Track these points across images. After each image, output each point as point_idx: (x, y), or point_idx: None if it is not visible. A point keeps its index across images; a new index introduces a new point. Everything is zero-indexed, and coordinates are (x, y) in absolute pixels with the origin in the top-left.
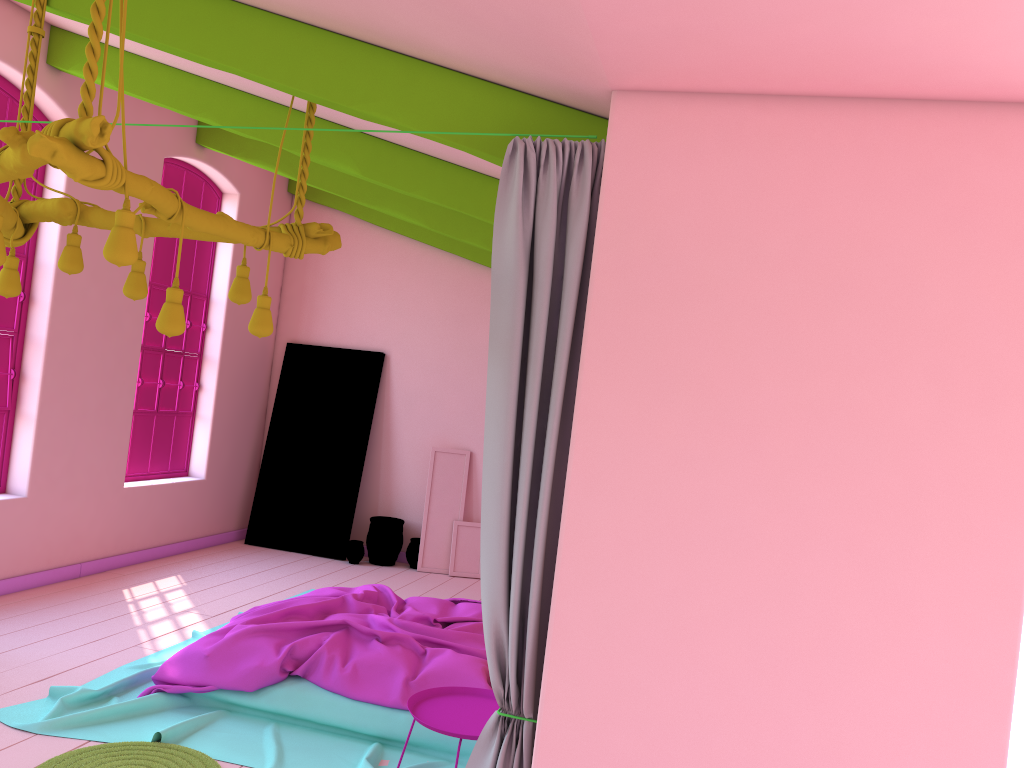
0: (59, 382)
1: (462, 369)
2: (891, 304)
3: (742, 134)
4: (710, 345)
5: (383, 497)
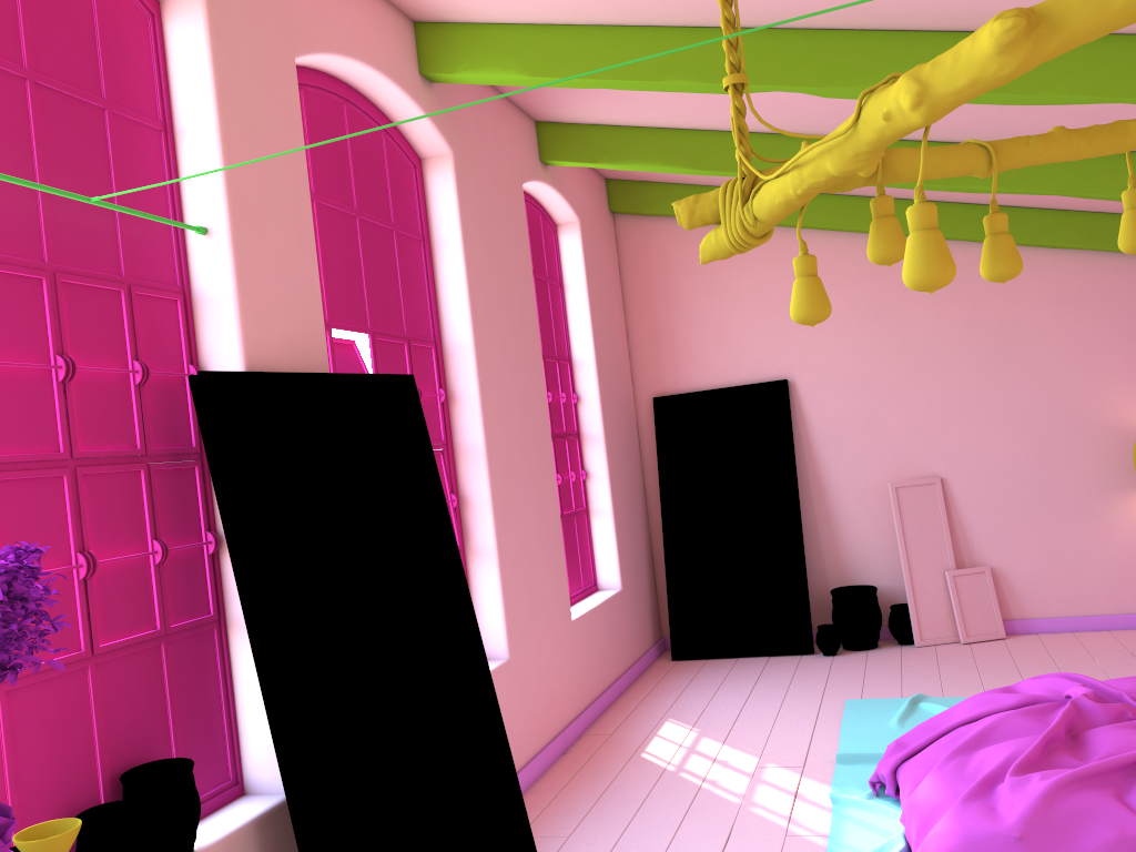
0: (504, 498)
1: (900, 375)
2: None
3: None
4: None
5: (831, 563)
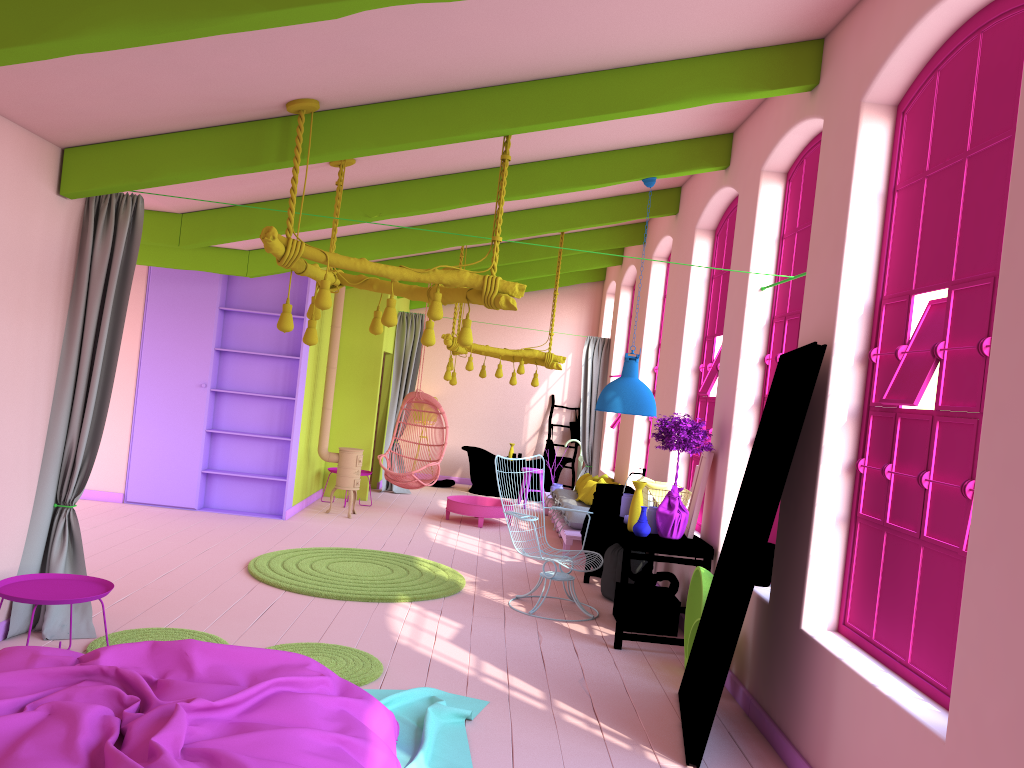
0: (999, 510)
1: None
2: None
3: None
4: None
5: None
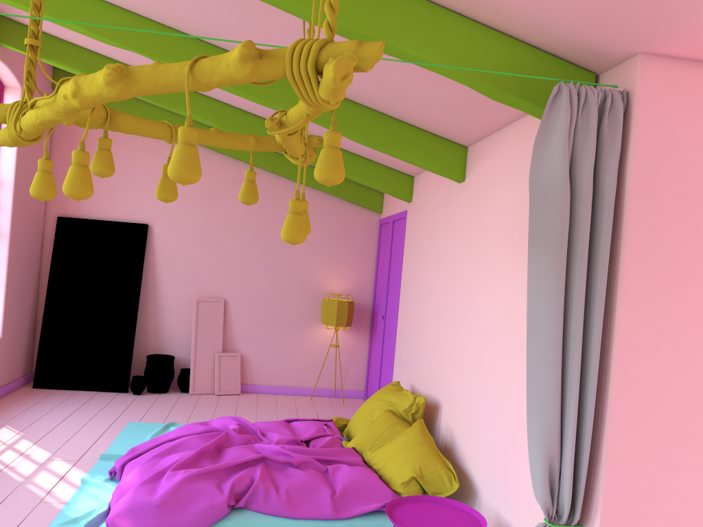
0: None
1: (214, 236)
2: None
3: None
4: None
5: (152, 339)
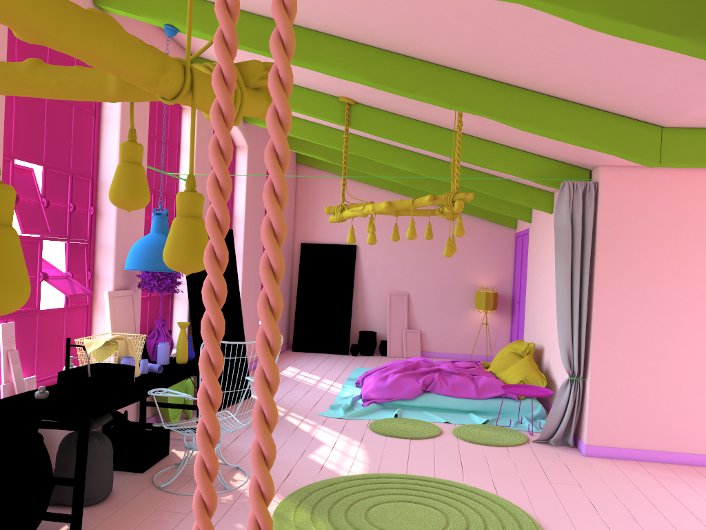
0: (246, 274)
1: (399, 251)
2: (697, 233)
3: (646, 179)
4: (640, 249)
5: (361, 321)
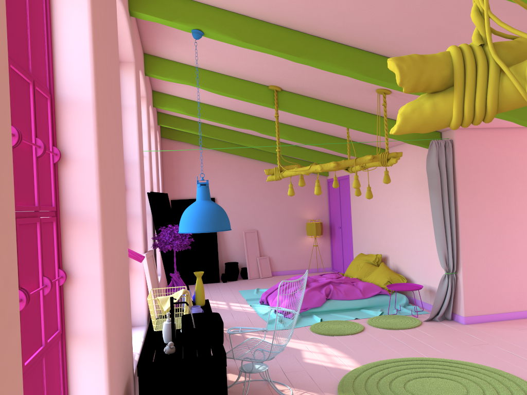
0: None
1: (247, 199)
2: (512, 169)
3: (481, 136)
4: (482, 182)
5: (224, 255)
